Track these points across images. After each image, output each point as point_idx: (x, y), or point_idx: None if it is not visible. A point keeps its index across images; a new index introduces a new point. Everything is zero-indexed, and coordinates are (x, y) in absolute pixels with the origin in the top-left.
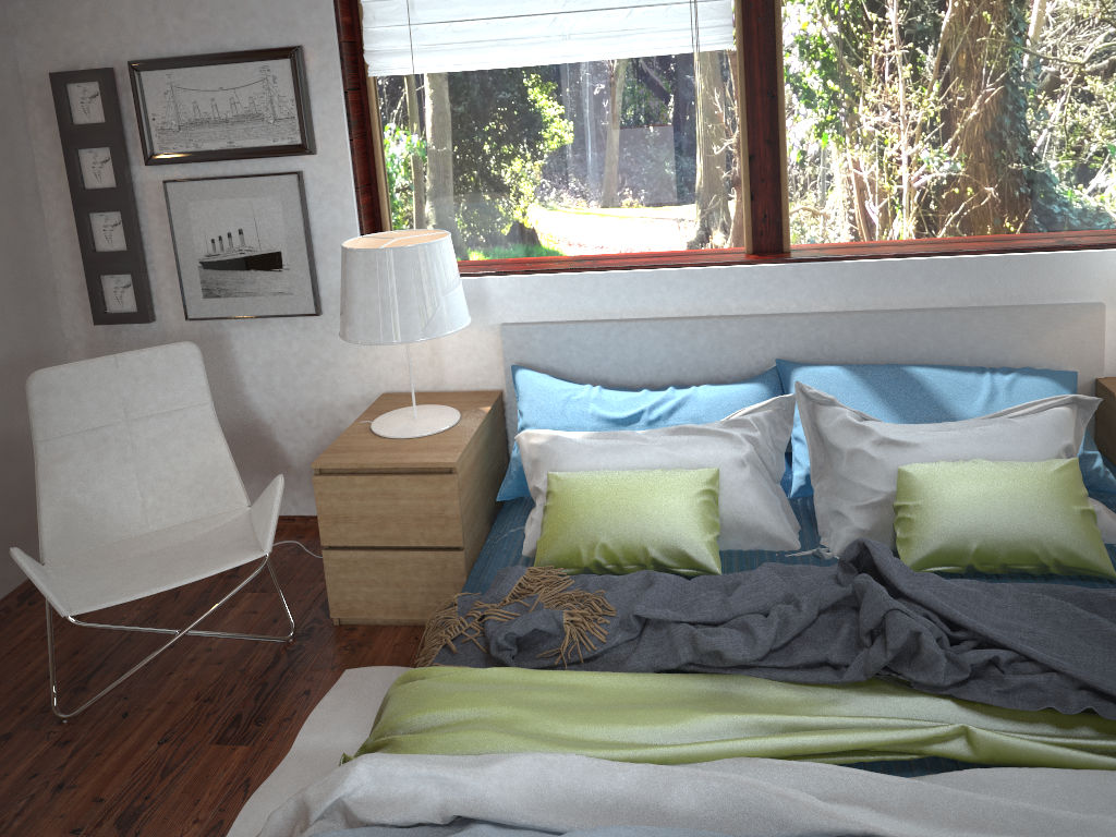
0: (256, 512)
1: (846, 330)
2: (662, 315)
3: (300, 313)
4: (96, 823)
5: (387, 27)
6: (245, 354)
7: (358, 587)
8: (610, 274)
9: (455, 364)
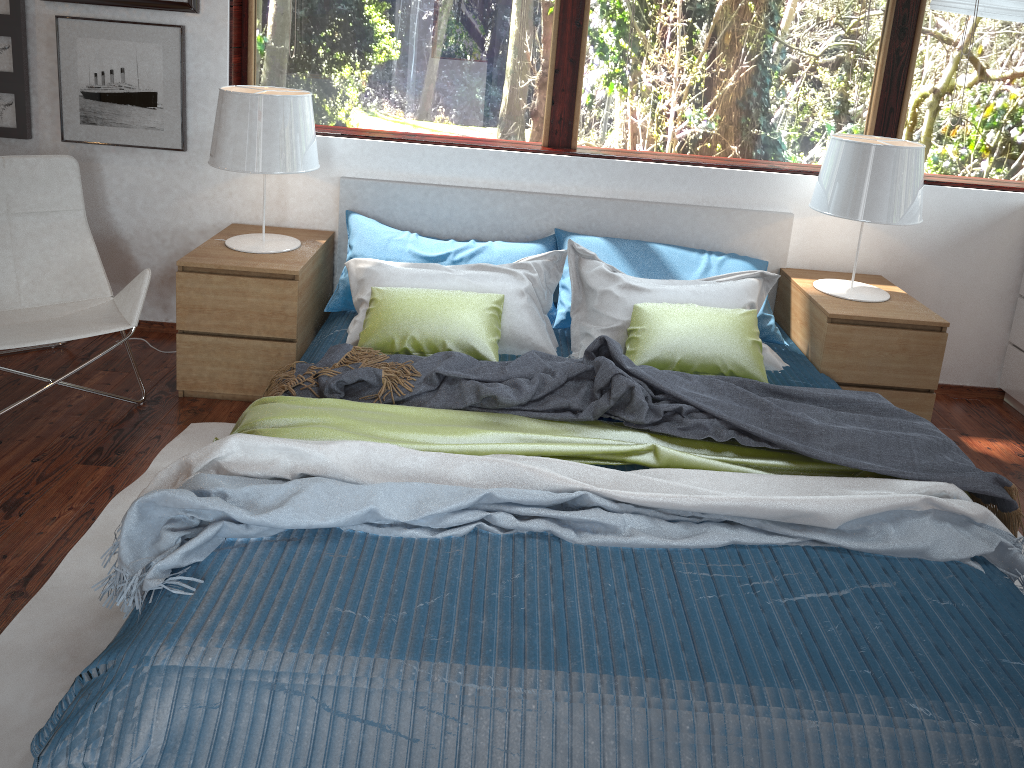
0: (122, 299)
1: (610, 213)
2: (471, 185)
3: (167, 147)
4: None
5: None
6: (113, 178)
7: (203, 366)
8: (435, 147)
9: (297, 206)
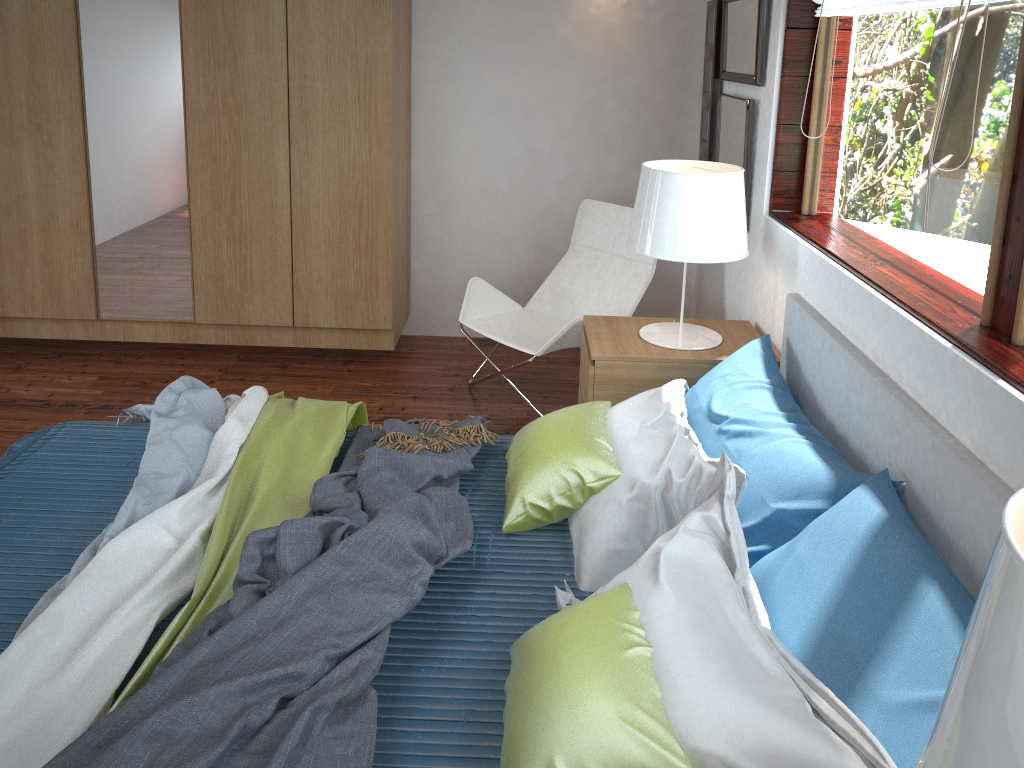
0: None
1: (956, 487)
2: (864, 351)
3: None
4: (385, 412)
5: None
6: None
7: None
8: (847, 277)
9: (778, 319)
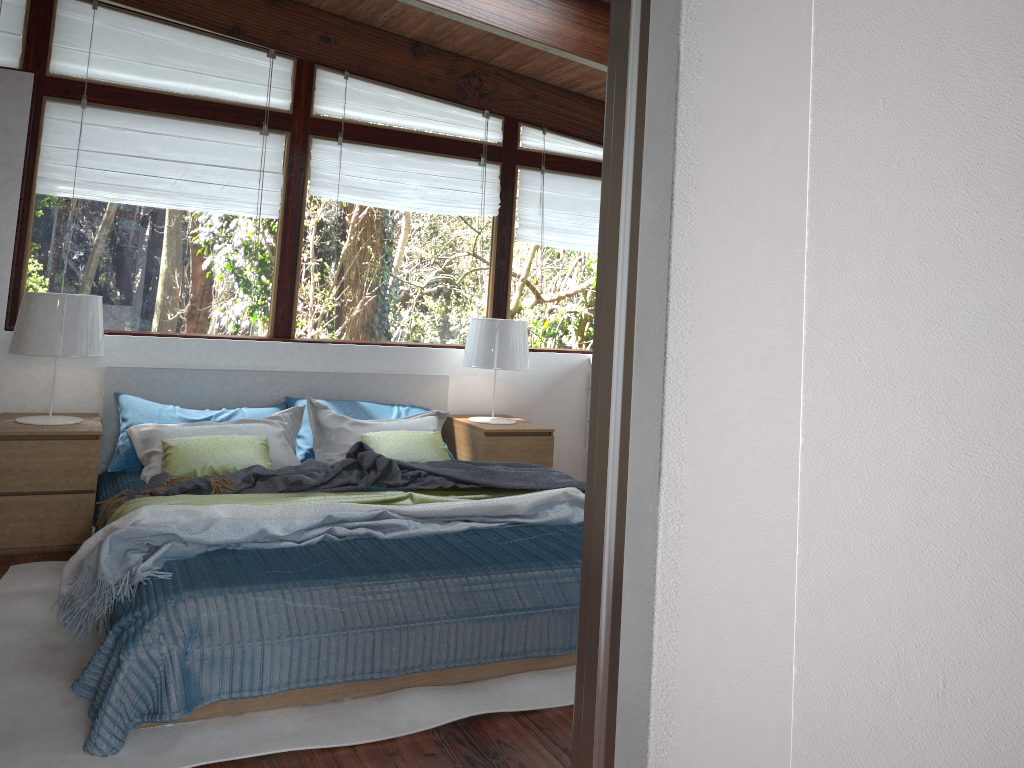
0: None
1: (325, 382)
2: (217, 368)
3: None
4: None
5: (57, 164)
6: None
7: (6, 524)
8: (189, 339)
9: (64, 394)
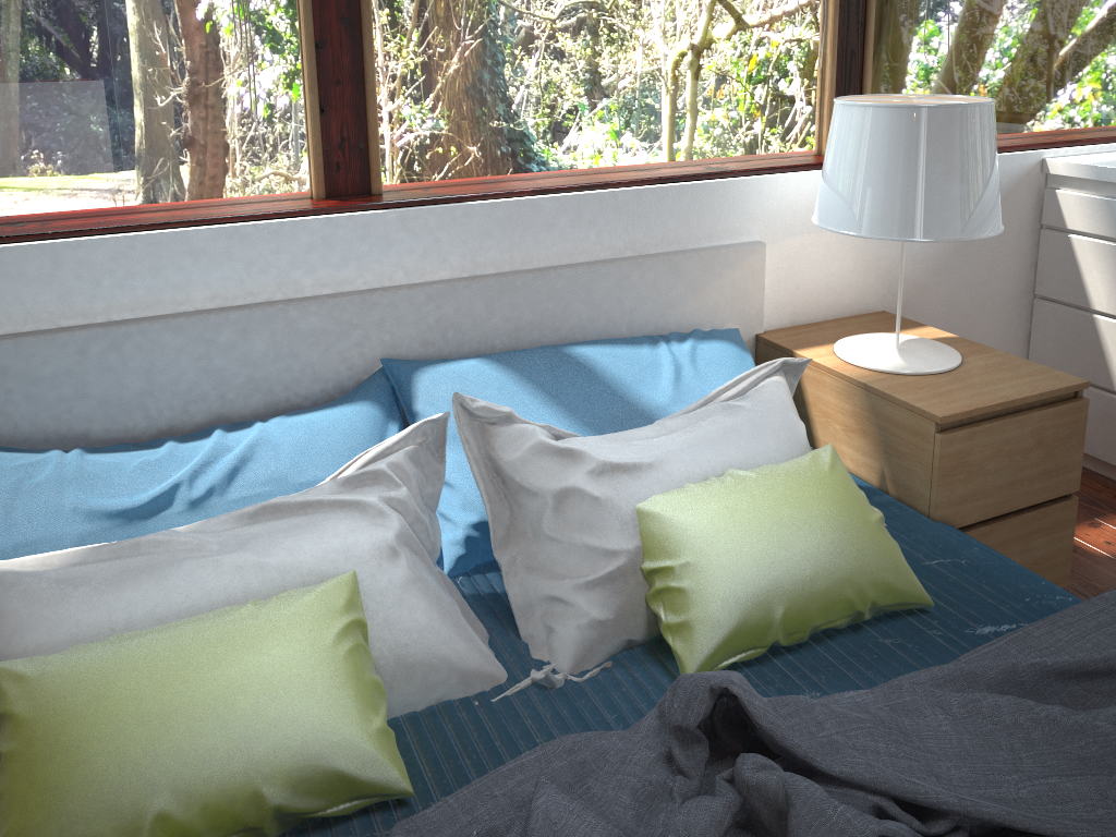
0: None
1: (477, 304)
2: (185, 308)
3: None
4: None
5: None
6: None
7: None
8: (83, 242)
9: None
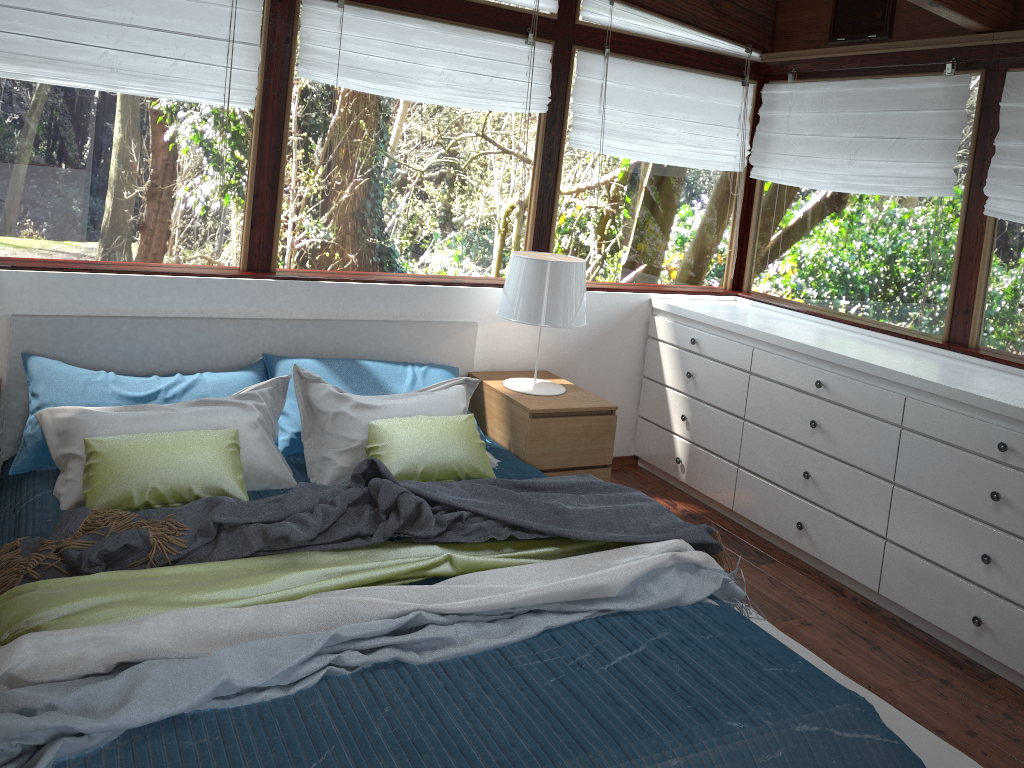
0: None
1: (316, 333)
2: (170, 315)
3: None
4: None
5: None
6: None
7: None
8: (129, 276)
9: None
